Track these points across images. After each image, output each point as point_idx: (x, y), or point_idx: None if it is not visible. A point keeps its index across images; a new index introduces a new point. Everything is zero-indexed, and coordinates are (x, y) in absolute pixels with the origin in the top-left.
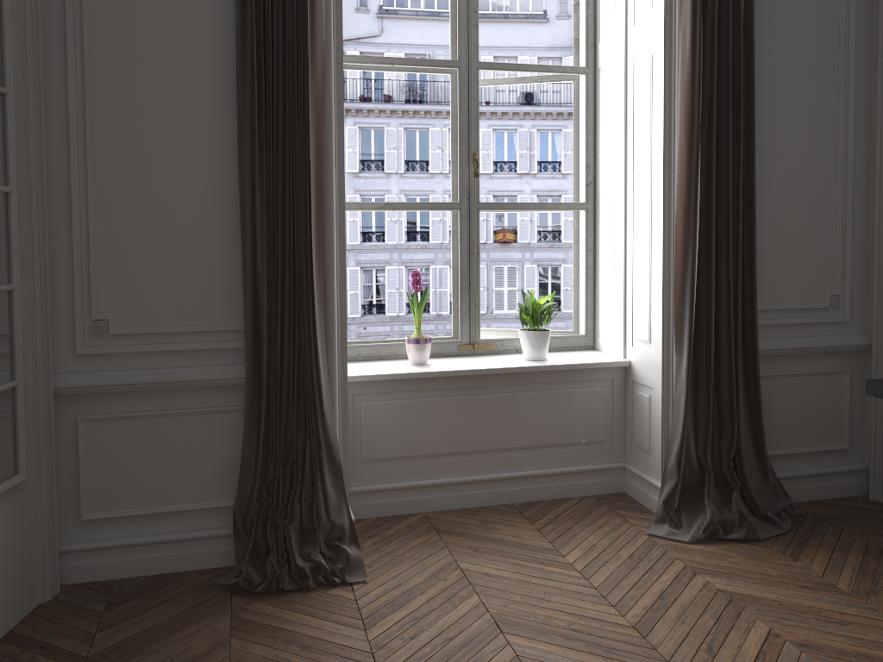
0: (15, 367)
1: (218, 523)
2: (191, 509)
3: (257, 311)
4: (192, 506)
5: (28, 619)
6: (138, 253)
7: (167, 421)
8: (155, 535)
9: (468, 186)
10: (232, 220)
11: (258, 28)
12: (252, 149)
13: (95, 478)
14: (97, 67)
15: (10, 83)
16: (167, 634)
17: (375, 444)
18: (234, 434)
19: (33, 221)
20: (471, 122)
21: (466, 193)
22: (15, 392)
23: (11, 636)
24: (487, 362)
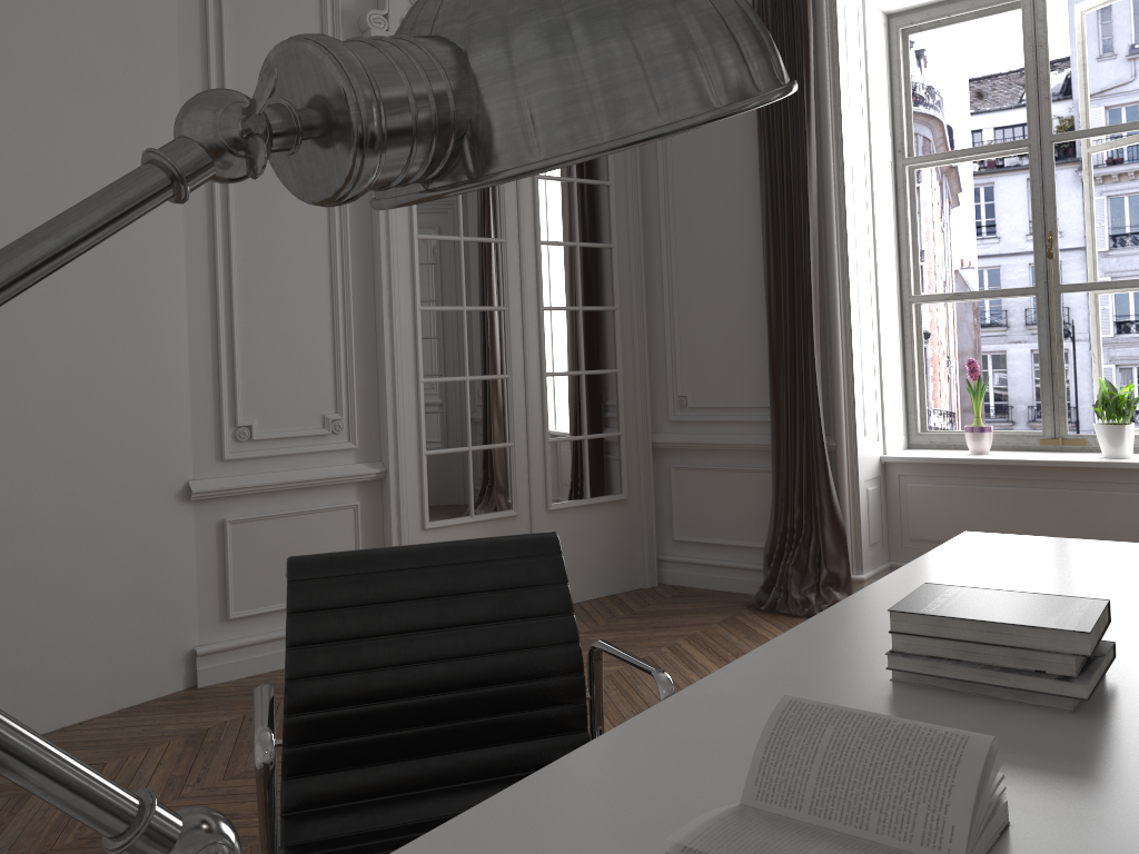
0: (619, 423)
1: (761, 561)
2: (741, 545)
3: (772, 391)
4: (742, 543)
5: (628, 592)
6: (704, 348)
7: (724, 474)
8: (718, 560)
9: (1045, 269)
10: (764, 319)
11: (772, 168)
12: (766, 263)
13: (681, 511)
14: (677, 217)
15: (614, 240)
16: (684, 614)
17: (921, 524)
18: (770, 491)
19: (634, 327)
20: (1045, 201)
21: (1043, 276)
22: (619, 440)
23: (612, 596)
24: (1052, 456)
